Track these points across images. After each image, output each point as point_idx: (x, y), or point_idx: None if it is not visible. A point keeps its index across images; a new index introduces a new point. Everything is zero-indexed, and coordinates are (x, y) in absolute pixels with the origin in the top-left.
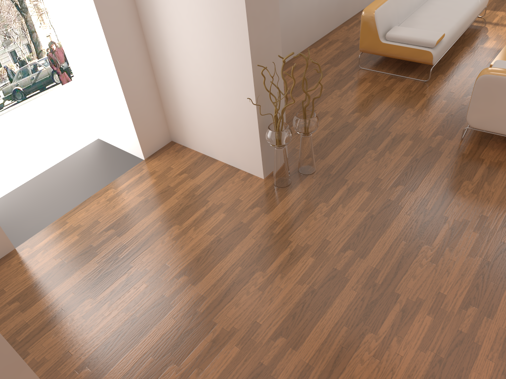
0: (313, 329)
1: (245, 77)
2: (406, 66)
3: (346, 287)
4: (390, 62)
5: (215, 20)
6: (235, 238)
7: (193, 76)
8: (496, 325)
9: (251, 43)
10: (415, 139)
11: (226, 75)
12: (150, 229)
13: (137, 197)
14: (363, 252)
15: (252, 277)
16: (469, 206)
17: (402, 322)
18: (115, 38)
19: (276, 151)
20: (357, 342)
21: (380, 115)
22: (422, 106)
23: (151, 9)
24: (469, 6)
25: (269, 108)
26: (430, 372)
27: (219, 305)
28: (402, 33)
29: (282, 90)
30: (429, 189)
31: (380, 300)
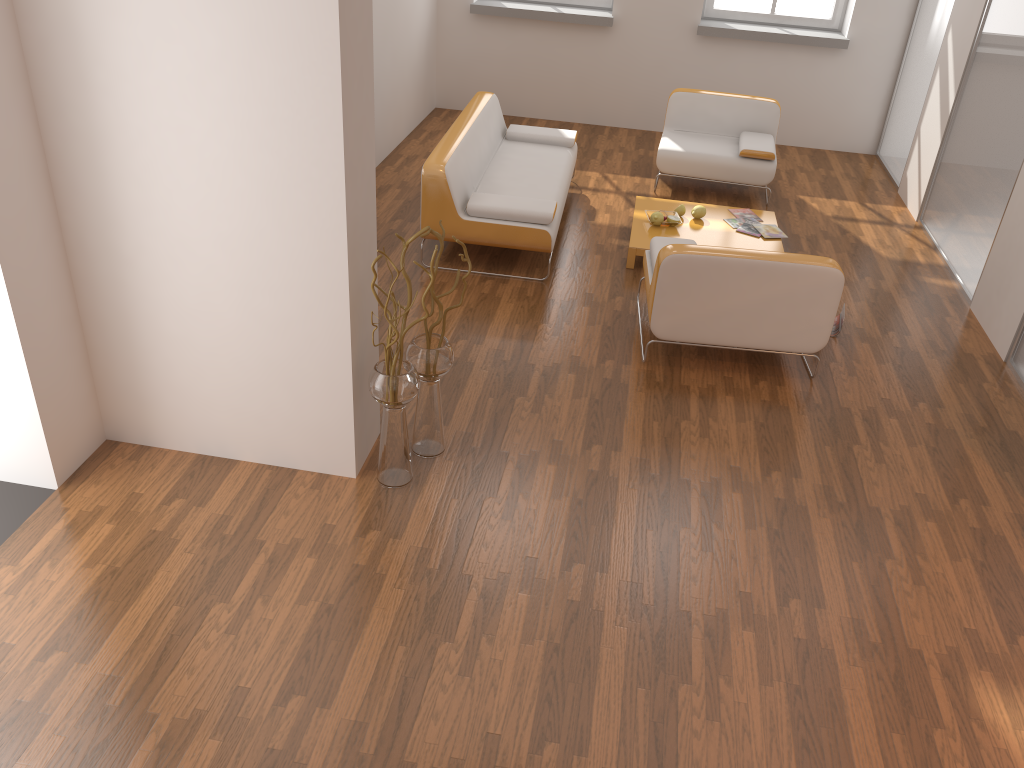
0: (593, 711)
1: (331, 278)
2: (500, 258)
3: (606, 625)
4: (470, 254)
5: (267, 174)
6: (362, 596)
7: (192, 288)
8: (835, 615)
9: (348, 213)
10: (577, 370)
11: (282, 278)
12: (160, 627)
13: (86, 569)
14: (600, 561)
15: (436, 656)
16: (708, 456)
17: (717, 652)
18: (6, 216)
19: (392, 414)
20: (671, 706)
21: (501, 339)
22: (559, 319)
23: (90, 155)
24: (562, 161)
25: (363, 336)
26: (794, 712)
27: (401, 727)
28: (494, 203)
29: (377, 302)
30: (641, 443)
31: (667, 629)
